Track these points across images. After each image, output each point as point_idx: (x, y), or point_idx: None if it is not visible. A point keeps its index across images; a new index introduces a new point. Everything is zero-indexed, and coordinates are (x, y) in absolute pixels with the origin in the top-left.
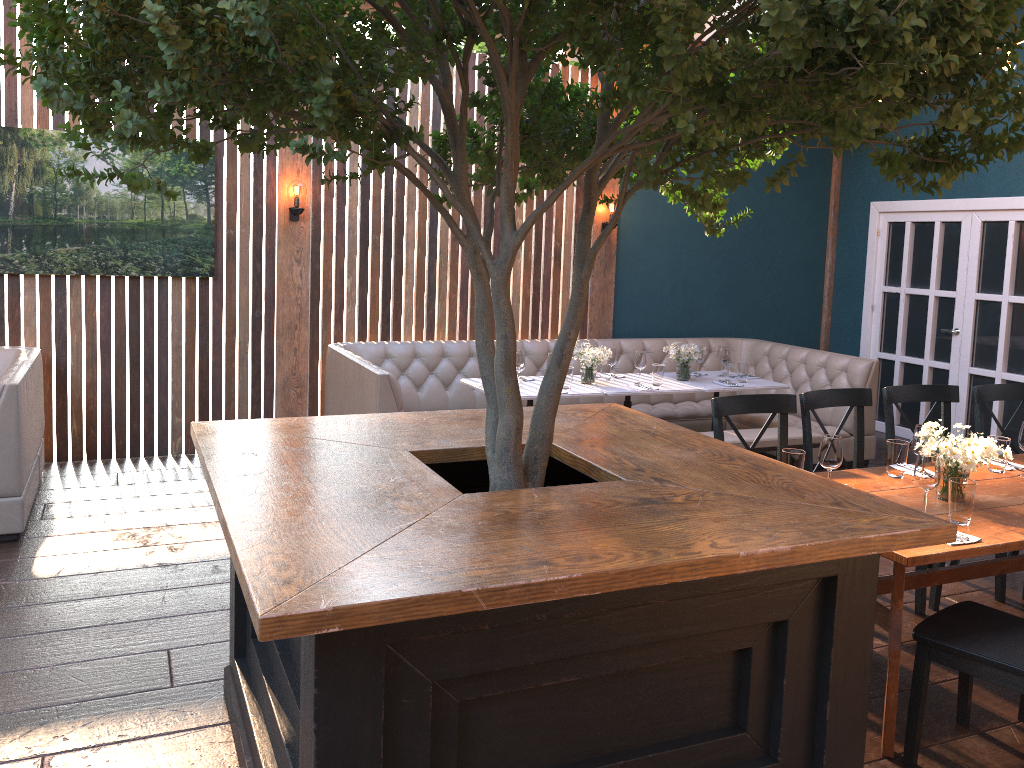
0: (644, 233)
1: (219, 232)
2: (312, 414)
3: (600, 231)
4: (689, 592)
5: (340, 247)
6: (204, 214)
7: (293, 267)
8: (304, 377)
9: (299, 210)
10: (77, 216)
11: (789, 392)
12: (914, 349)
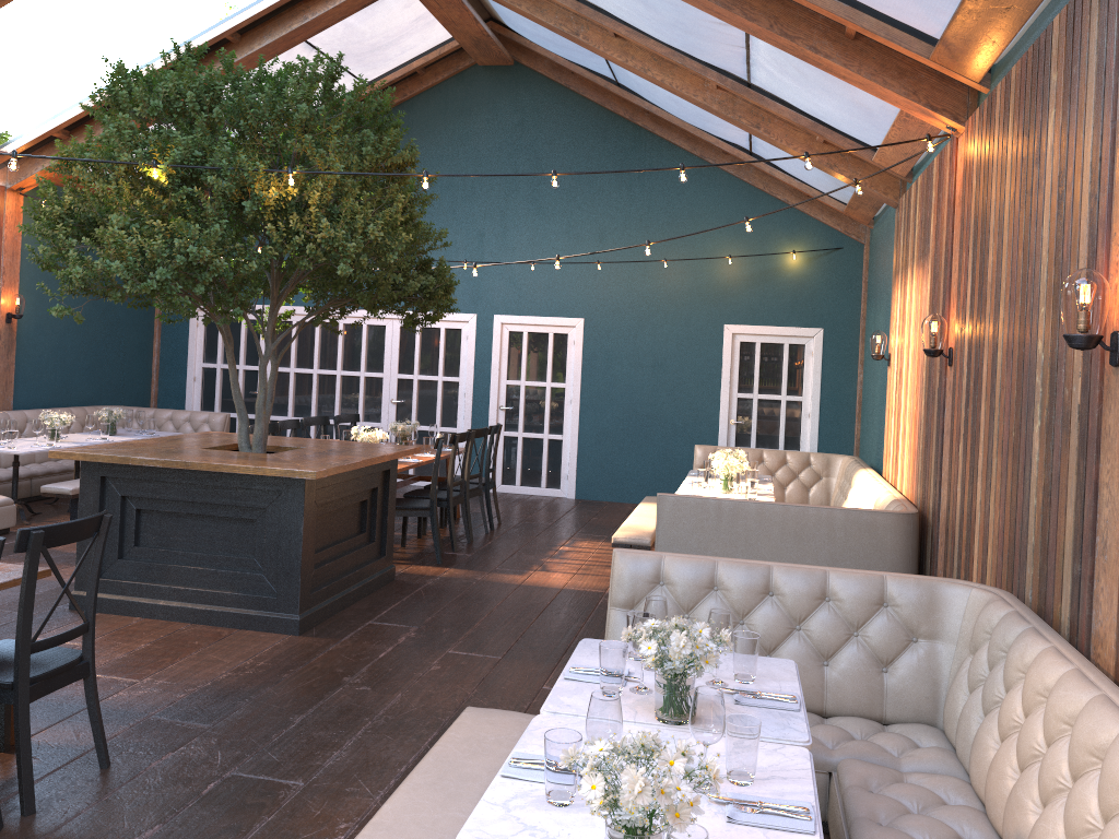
0: (35, 322)
1: None
2: None
3: (5, 320)
4: (365, 473)
5: None
6: None
7: None
8: None
9: None
10: None
11: None
12: (229, 407)
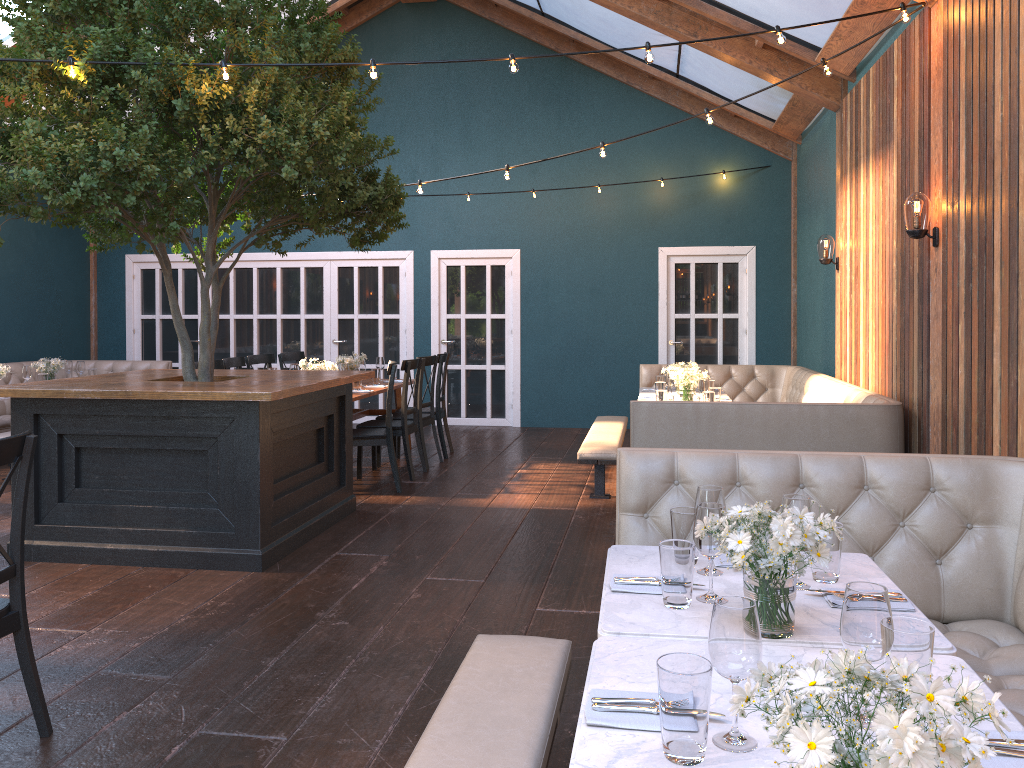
0: None
1: None
2: None
3: None
4: (320, 399)
5: None
6: None
7: None
8: None
9: None
10: None
11: None
12: (170, 357)
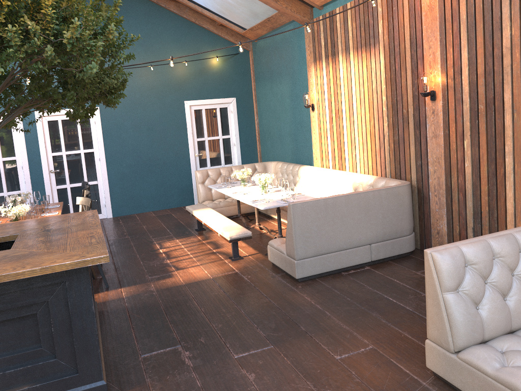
0: None
1: None
2: None
3: None
4: None
5: None
6: None
7: None
8: None
9: None
10: None
11: None
12: None
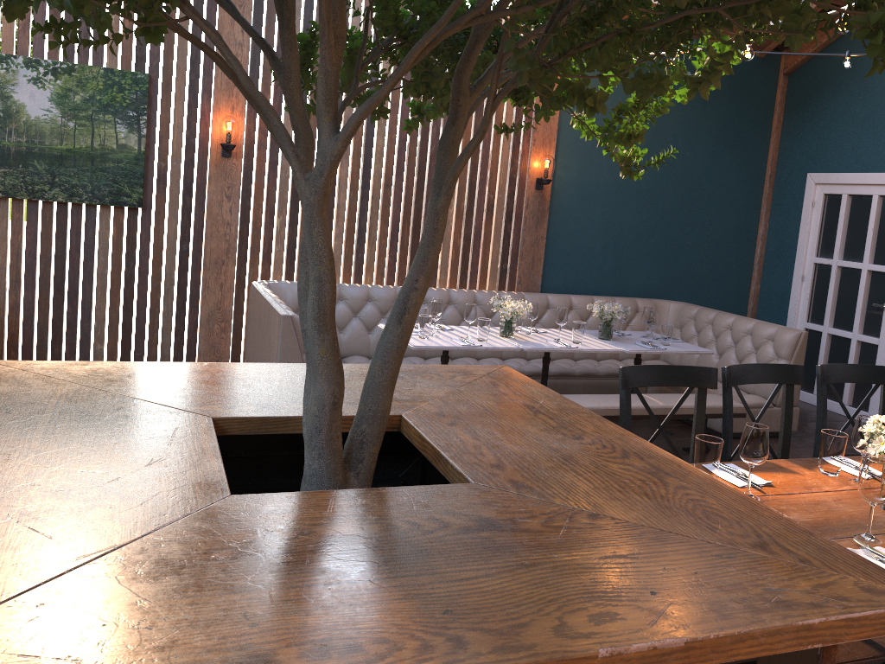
0: (578, 191)
1: (150, 164)
2: (235, 349)
3: (534, 186)
4: None
5: (272, 186)
6: (135, 144)
7: (223, 203)
8: (229, 312)
9: (230, 146)
10: (5, 138)
11: (713, 357)
12: (843, 322)
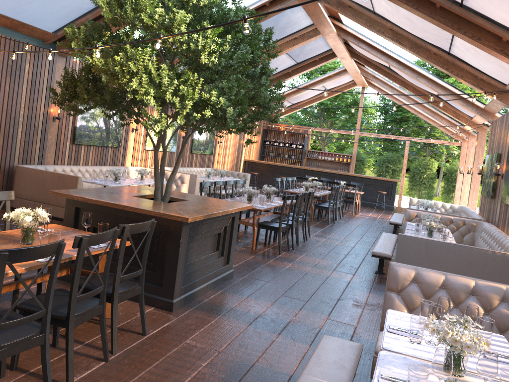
0: None
1: None
2: None
3: None
4: None
5: None
6: None
7: None
8: None
9: None
10: None
11: None
12: None
